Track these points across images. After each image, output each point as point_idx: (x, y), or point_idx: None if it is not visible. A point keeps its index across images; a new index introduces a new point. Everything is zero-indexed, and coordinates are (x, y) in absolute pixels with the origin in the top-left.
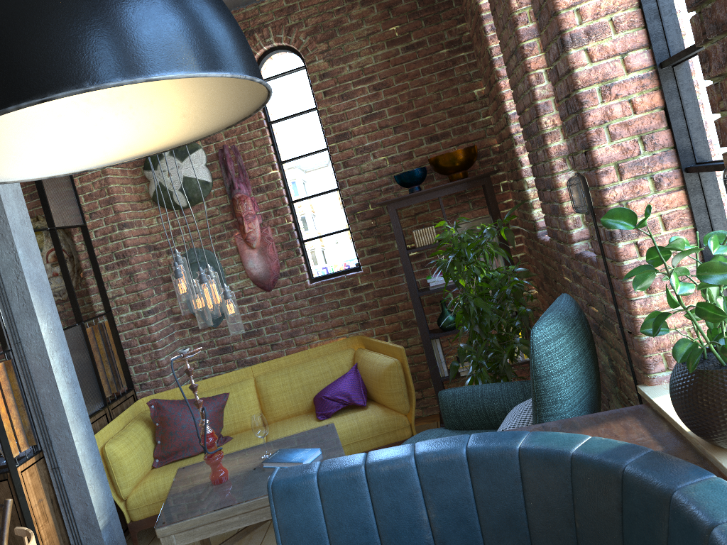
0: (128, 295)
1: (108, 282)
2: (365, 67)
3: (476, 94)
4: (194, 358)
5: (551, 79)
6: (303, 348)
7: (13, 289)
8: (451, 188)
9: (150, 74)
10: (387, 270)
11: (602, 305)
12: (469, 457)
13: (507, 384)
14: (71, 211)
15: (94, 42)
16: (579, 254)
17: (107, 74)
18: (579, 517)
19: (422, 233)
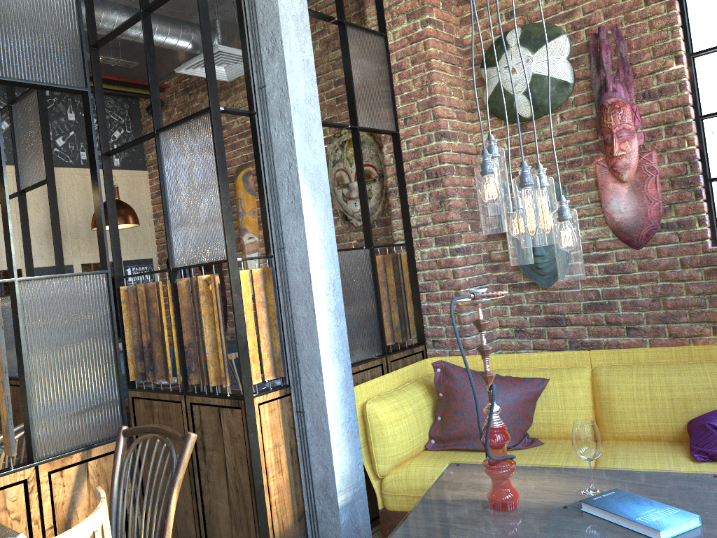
0: (435, 225)
1: (413, 206)
2: None
3: None
4: (509, 324)
5: None
6: (681, 343)
7: (283, 181)
8: None
9: None
10: None
11: None
12: None
13: None
14: (382, 113)
15: None
16: None
17: None
18: None
19: None
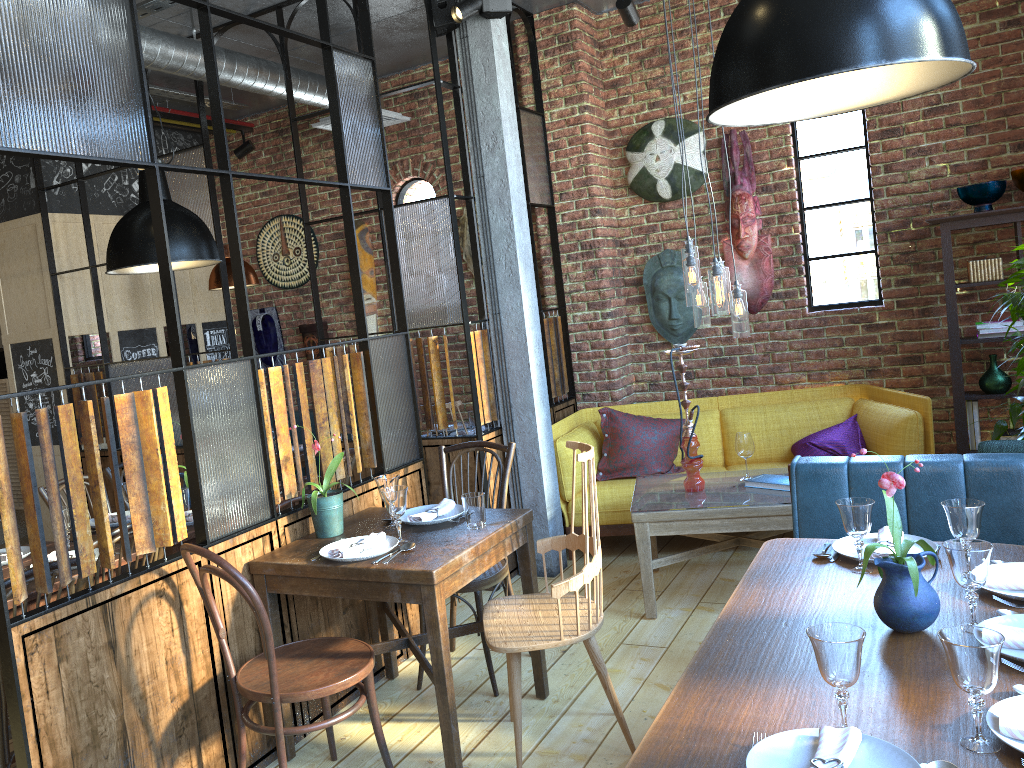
0: (588, 292)
1: (567, 274)
2: None
3: None
4: (644, 379)
5: None
6: (784, 389)
7: (501, 257)
8: None
9: (920, 57)
10: (919, 308)
11: None
12: None
13: None
14: (542, 189)
15: (890, 35)
16: None
17: (895, 56)
18: None
19: (981, 265)
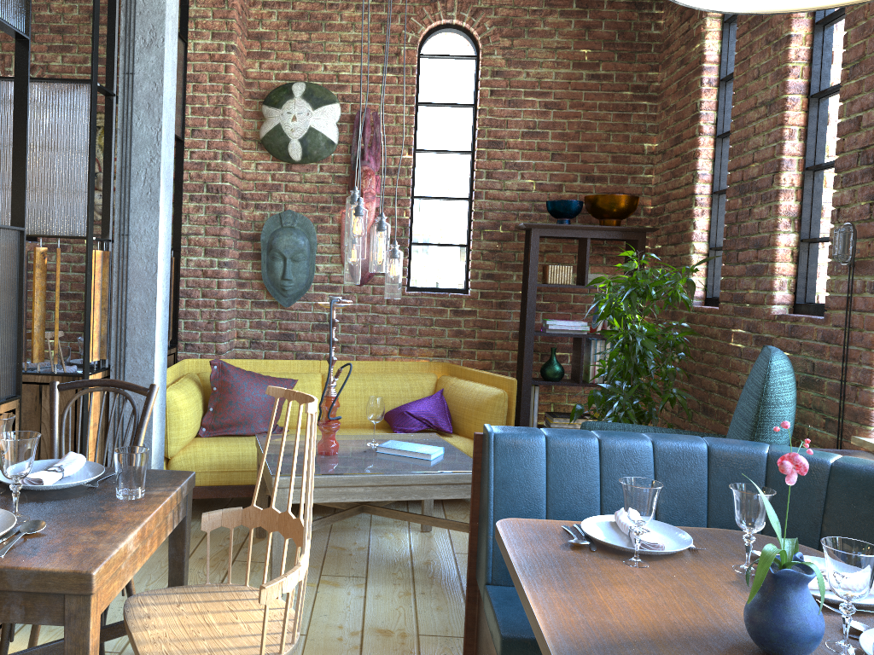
0: (207, 237)
1: (187, 214)
2: (542, 80)
3: (646, 148)
4: (246, 336)
5: (841, 130)
6: (377, 360)
7: (140, 171)
8: (604, 232)
9: None
10: (497, 301)
11: (808, 363)
12: (711, 452)
13: (662, 430)
14: (176, 119)
15: None
16: (783, 314)
17: None
18: (829, 521)
19: (558, 270)
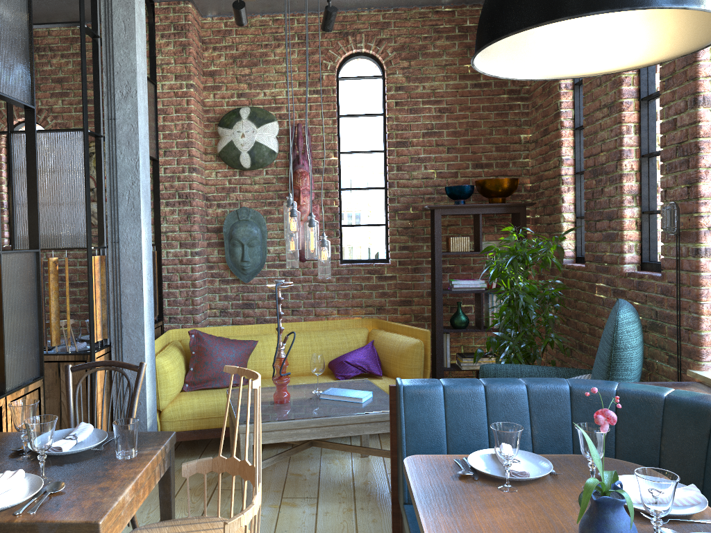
0: (181, 233)
1: (164, 217)
2: (436, 90)
3: (522, 138)
4: (217, 307)
5: (662, 129)
6: (320, 319)
7: (125, 192)
8: (492, 209)
9: None
10: (412, 267)
11: (652, 311)
12: (572, 392)
13: (544, 368)
14: (151, 144)
15: None
16: (632, 272)
17: (709, 5)
18: (666, 442)
19: (458, 241)
